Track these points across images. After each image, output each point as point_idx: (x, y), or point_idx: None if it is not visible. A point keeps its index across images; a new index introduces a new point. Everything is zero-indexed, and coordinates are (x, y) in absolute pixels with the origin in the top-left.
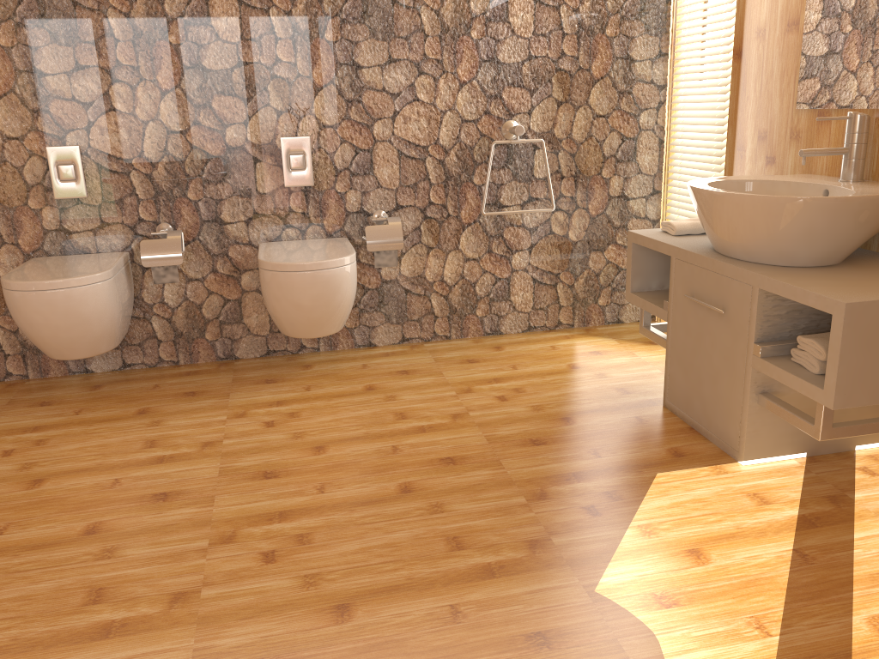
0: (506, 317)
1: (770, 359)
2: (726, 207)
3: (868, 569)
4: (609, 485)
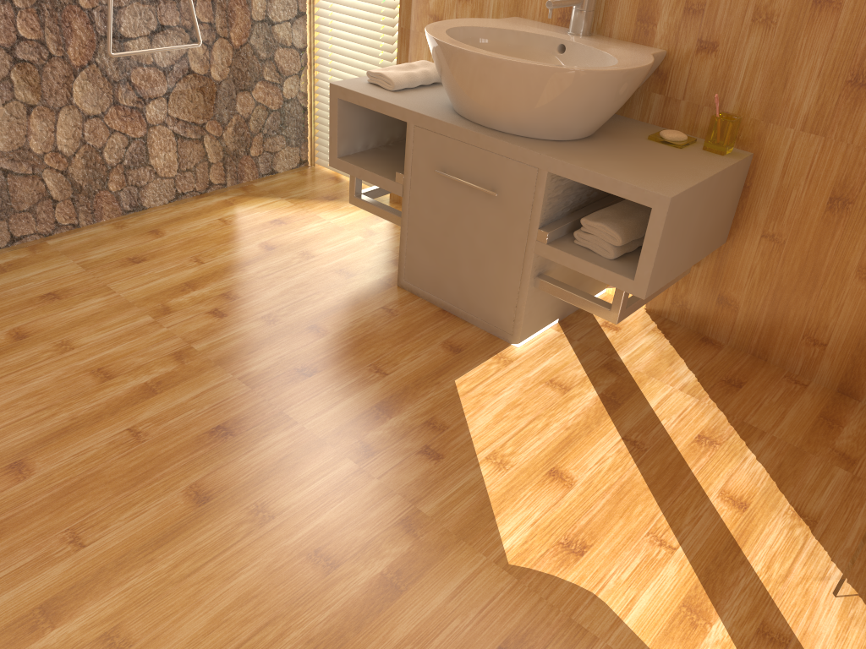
0: (150, 189)
1: (556, 244)
2: (504, 76)
3: (683, 440)
4: (422, 411)
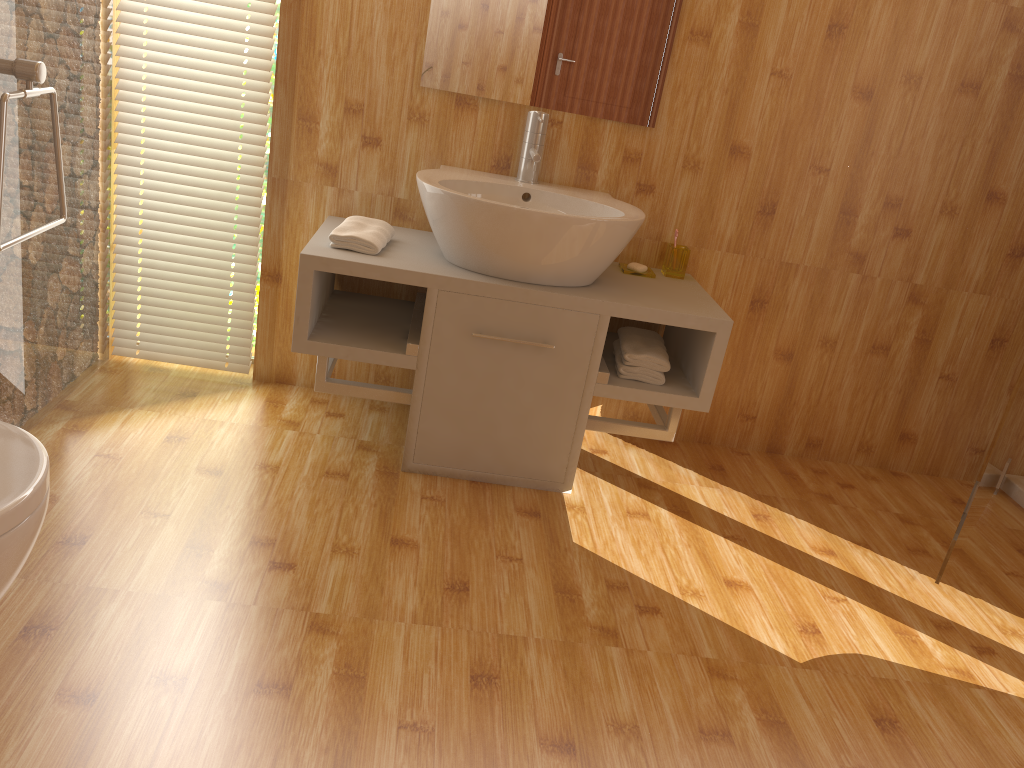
0: None
1: (612, 382)
2: (567, 232)
3: (751, 522)
4: (592, 579)
